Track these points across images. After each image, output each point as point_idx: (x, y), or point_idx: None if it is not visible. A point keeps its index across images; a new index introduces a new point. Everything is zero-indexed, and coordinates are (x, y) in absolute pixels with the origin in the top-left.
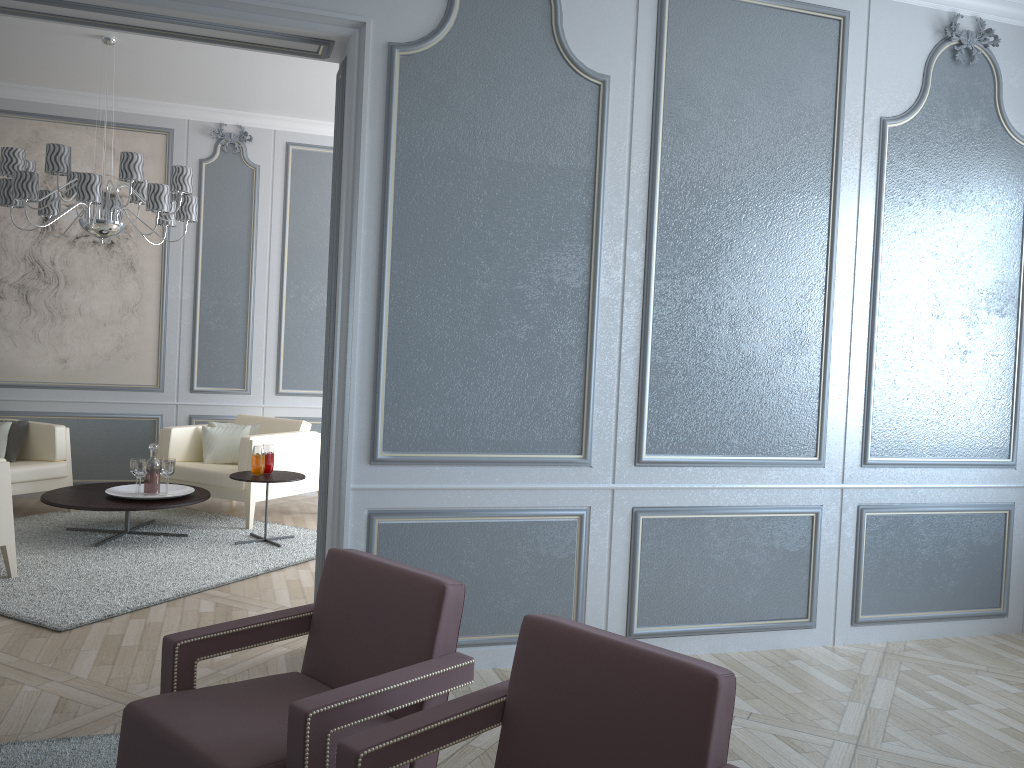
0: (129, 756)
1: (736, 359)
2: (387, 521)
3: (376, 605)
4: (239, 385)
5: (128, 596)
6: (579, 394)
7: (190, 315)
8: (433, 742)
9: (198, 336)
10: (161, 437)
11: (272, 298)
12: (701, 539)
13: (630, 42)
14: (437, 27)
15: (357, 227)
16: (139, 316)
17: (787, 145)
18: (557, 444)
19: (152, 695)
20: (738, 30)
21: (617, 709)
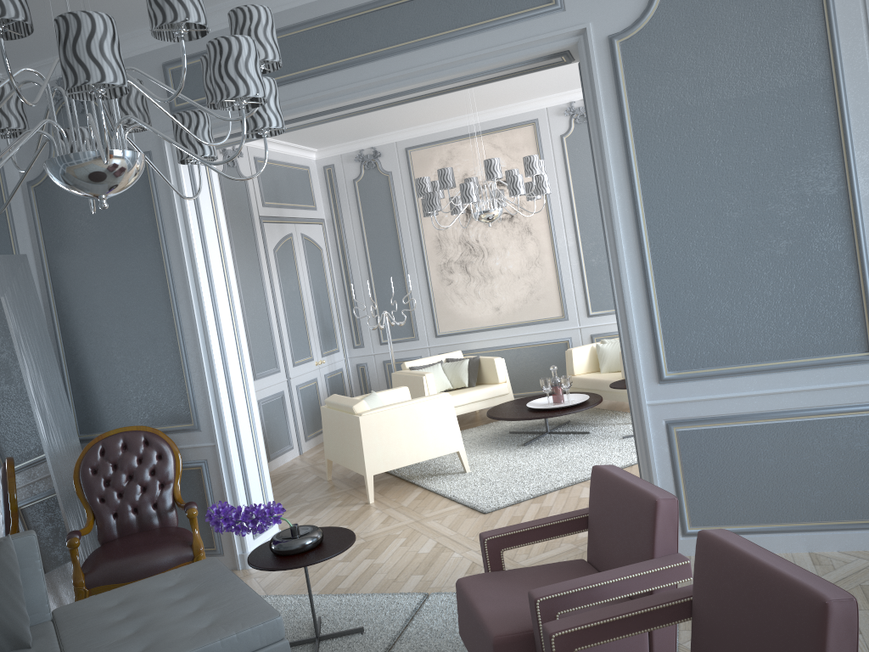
0: (460, 614)
1: None
2: (683, 428)
3: (618, 512)
4: None
5: (533, 485)
6: (855, 295)
7: (576, 258)
8: (621, 630)
9: (585, 273)
10: (566, 357)
11: None
12: None
13: None
14: (646, 6)
15: (611, 194)
16: (540, 266)
17: None
18: (839, 345)
19: (528, 564)
20: None
21: (758, 619)
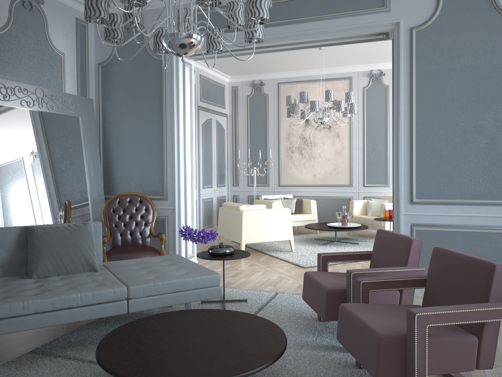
0: (305, 287)
1: None
2: (419, 228)
3: (390, 248)
4: (384, 183)
5: None
6: None
7: (362, 154)
8: (392, 286)
9: (365, 162)
10: (350, 204)
11: None
12: None
13: None
14: (432, 15)
15: (399, 106)
16: (341, 156)
17: None
18: None
19: None
20: None
21: (460, 279)
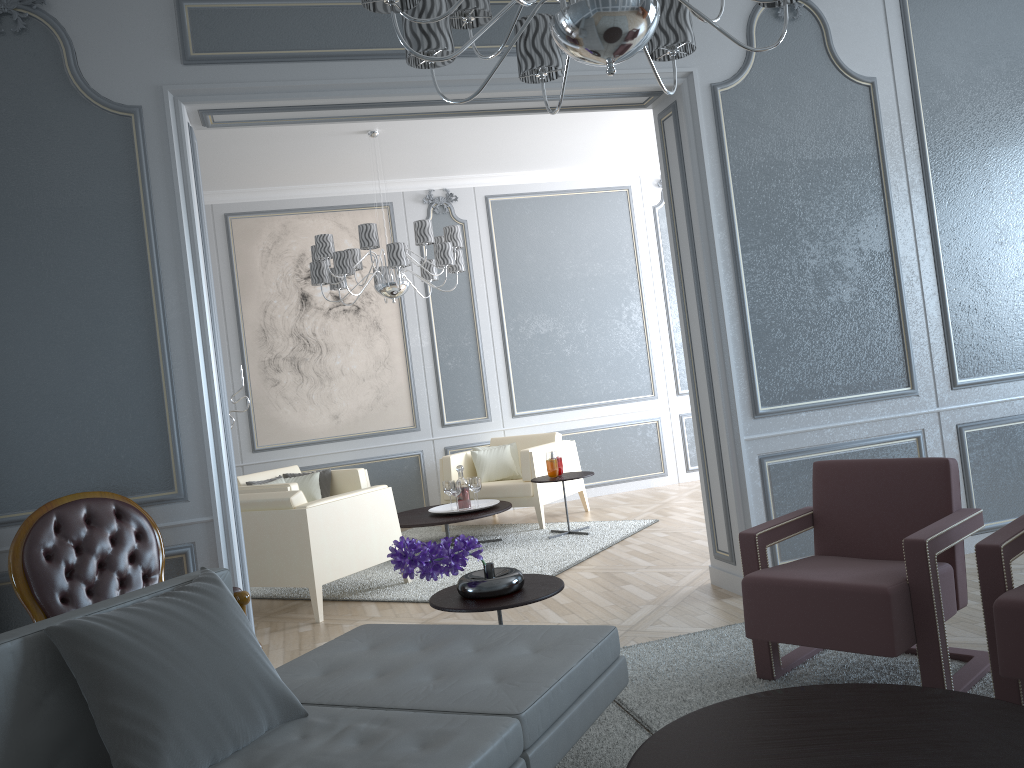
0: (761, 610)
1: (1014, 289)
2: (773, 462)
3: (882, 489)
4: (481, 414)
5: None
6: (898, 338)
7: (431, 360)
8: (1023, 544)
9: (440, 377)
10: (441, 465)
11: (495, 333)
12: (1014, 443)
13: (885, 47)
14: (743, 65)
15: (713, 232)
16: (390, 368)
17: (1020, 106)
18: (889, 381)
19: (632, 623)
20: (965, 21)
21: None
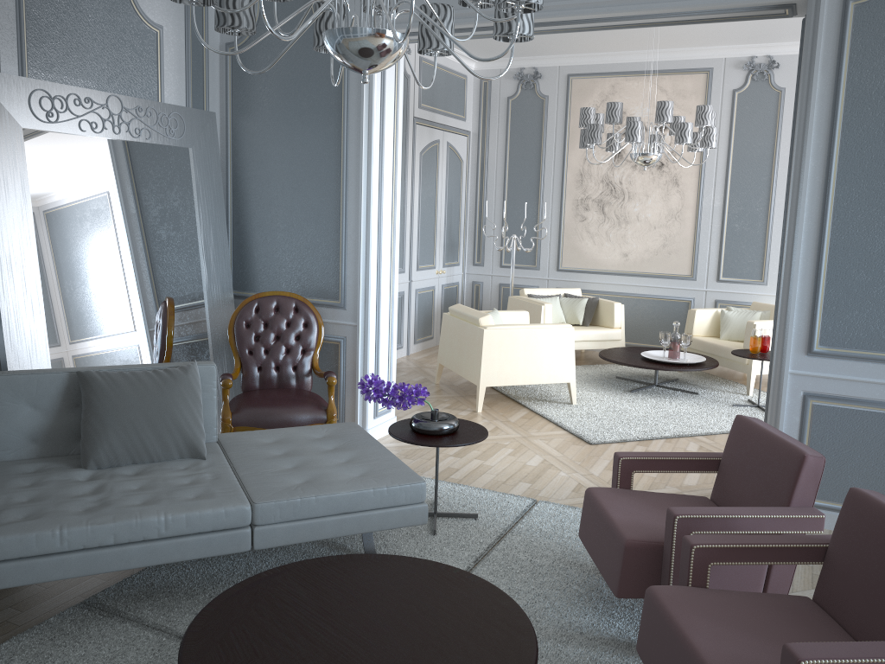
0: (585, 518)
1: None
2: (820, 403)
3: (758, 460)
4: (757, 277)
5: (640, 429)
6: None
7: (719, 219)
8: (756, 557)
9: (725, 236)
10: (688, 316)
11: None
12: None
13: None
14: None
15: (805, 160)
16: (679, 221)
17: None
18: None
19: None
20: None
21: None
